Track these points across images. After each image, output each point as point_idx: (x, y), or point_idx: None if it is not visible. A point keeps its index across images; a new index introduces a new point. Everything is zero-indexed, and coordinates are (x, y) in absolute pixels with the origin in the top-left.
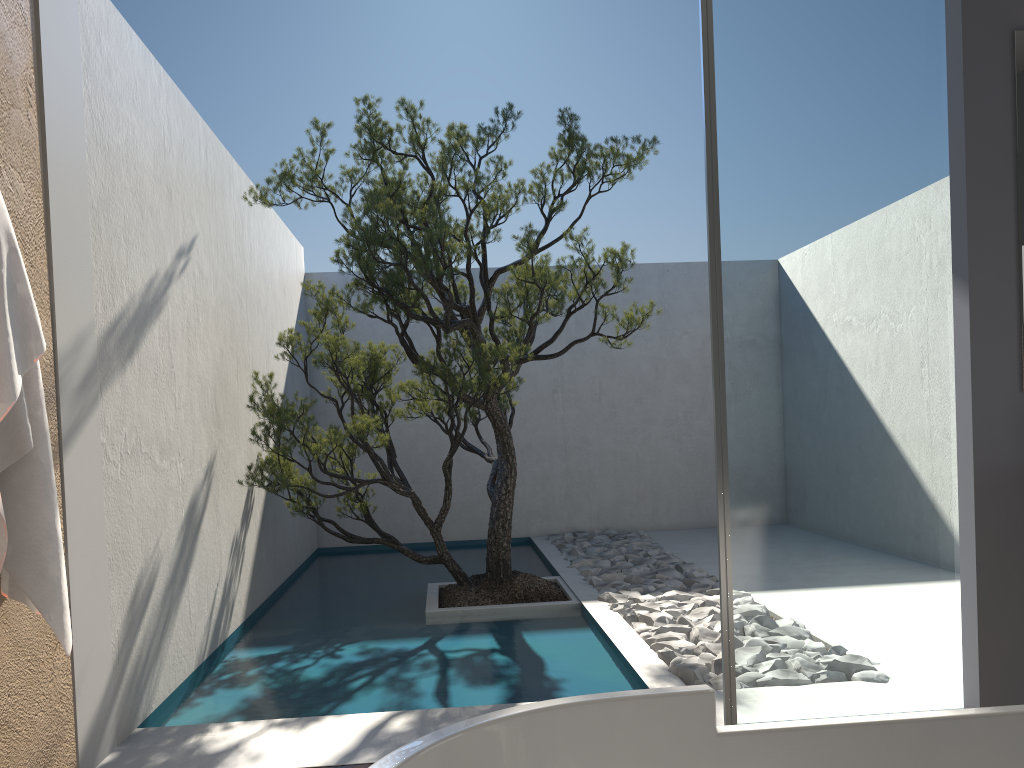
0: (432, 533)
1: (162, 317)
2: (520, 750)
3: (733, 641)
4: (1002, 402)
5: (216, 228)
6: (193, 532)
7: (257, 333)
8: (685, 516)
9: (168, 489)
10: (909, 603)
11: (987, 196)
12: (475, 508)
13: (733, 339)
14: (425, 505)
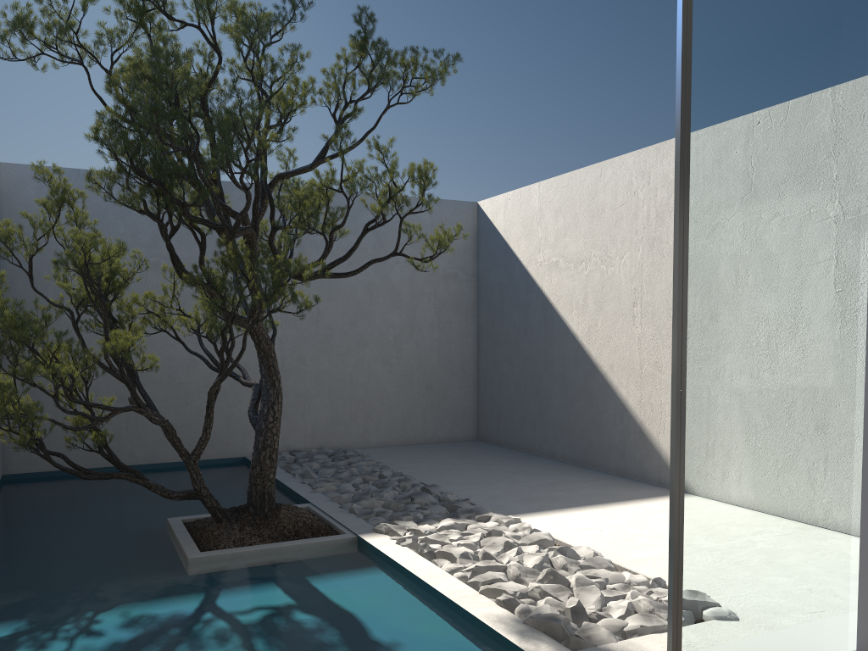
0: (188, 466)
1: None
2: None
3: (681, 610)
4: None
5: None
6: None
7: None
8: (393, 434)
9: None
10: (821, 552)
11: None
12: (188, 428)
13: (694, 267)
14: (133, 426)
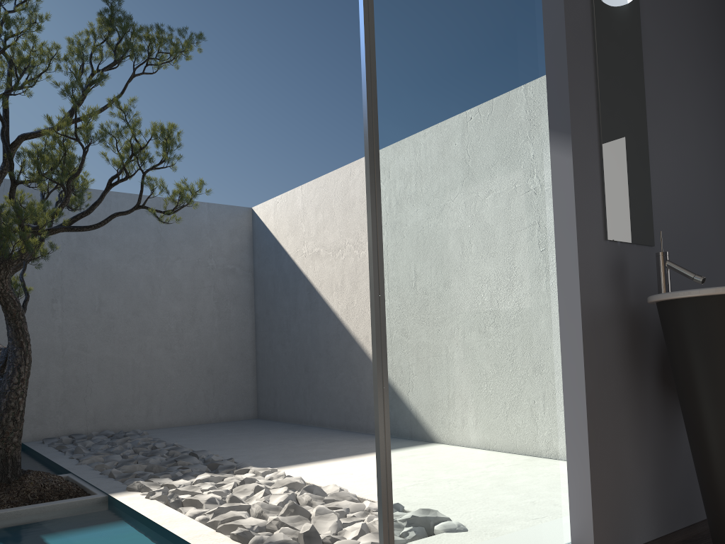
0: None
1: None
2: None
3: (392, 501)
4: (595, 248)
5: None
6: None
7: None
8: (176, 415)
9: None
10: (530, 442)
11: (579, 62)
12: None
13: (386, 149)
14: None
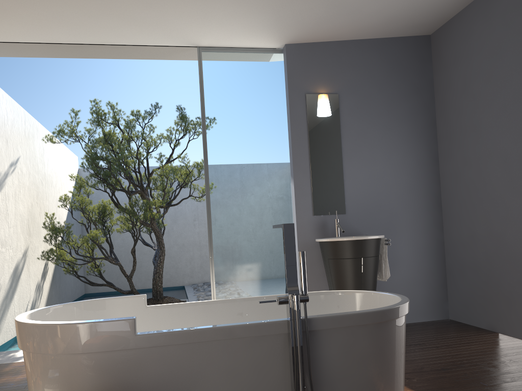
0: (128, 280)
1: (3, 191)
2: (88, 310)
3: None
4: (306, 219)
5: (29, 152)
6: (16, 278)
7: (51, 196)
8: None
9: (5, 260)
10: (279, 291)
11: (299, 149)
12: None
13: (214, 198)
14: (135, 272)
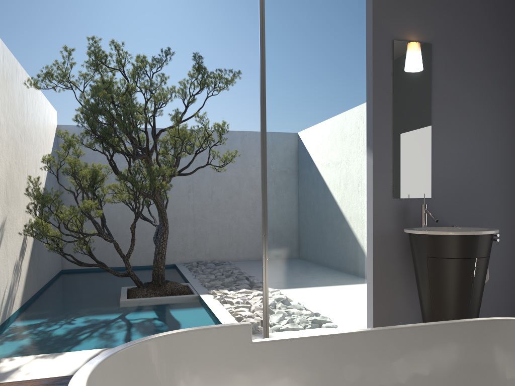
0: (124, 261)
1: None
2: (164, 352)
3: (268, 309)
4: (385, 202)
5: (8, 98)
6: None
7: (30, 155)
8: (252, 254)
9: None
10: (345, 291)
11: (381, 112)
12: (147, 249)
13: (271, 170)
14: (121, 248)
